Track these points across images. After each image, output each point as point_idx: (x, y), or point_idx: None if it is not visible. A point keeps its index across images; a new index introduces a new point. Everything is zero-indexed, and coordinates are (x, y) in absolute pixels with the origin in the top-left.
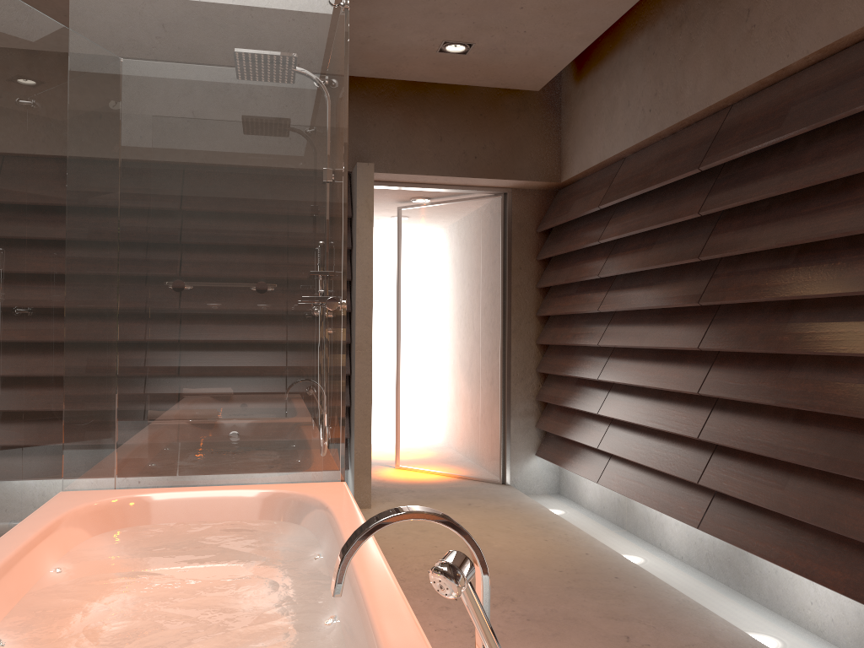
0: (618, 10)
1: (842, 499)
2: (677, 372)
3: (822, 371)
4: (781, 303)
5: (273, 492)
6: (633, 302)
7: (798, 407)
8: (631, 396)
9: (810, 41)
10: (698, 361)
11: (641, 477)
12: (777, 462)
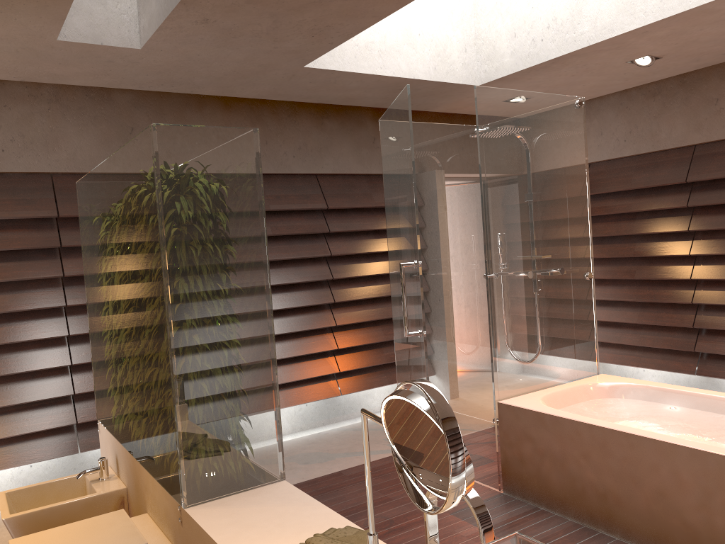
0: (627, 87)
1: None
2: (666, 292)
3: None
4: None
5: (591, 384)
6: (621, 253)
7: None
8: (616, 307)
9: None
10: (681, 285)
11: (631, 353)
12: None
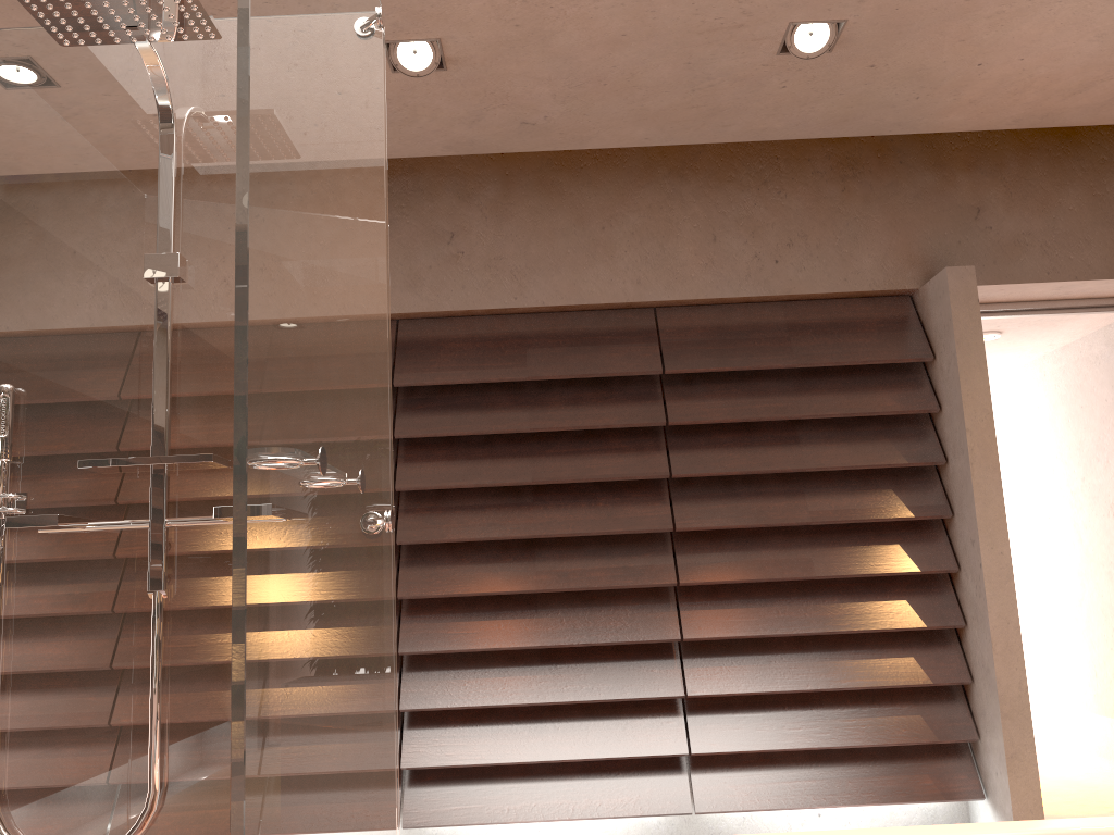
0: None
1: (619, 726)
2: None
3: (581, 607)
4: (509, 541)
5: None
6: None
7: (574, 644)
8: None
9: (546, 295)
10: None
11: None
12: (515, 712)
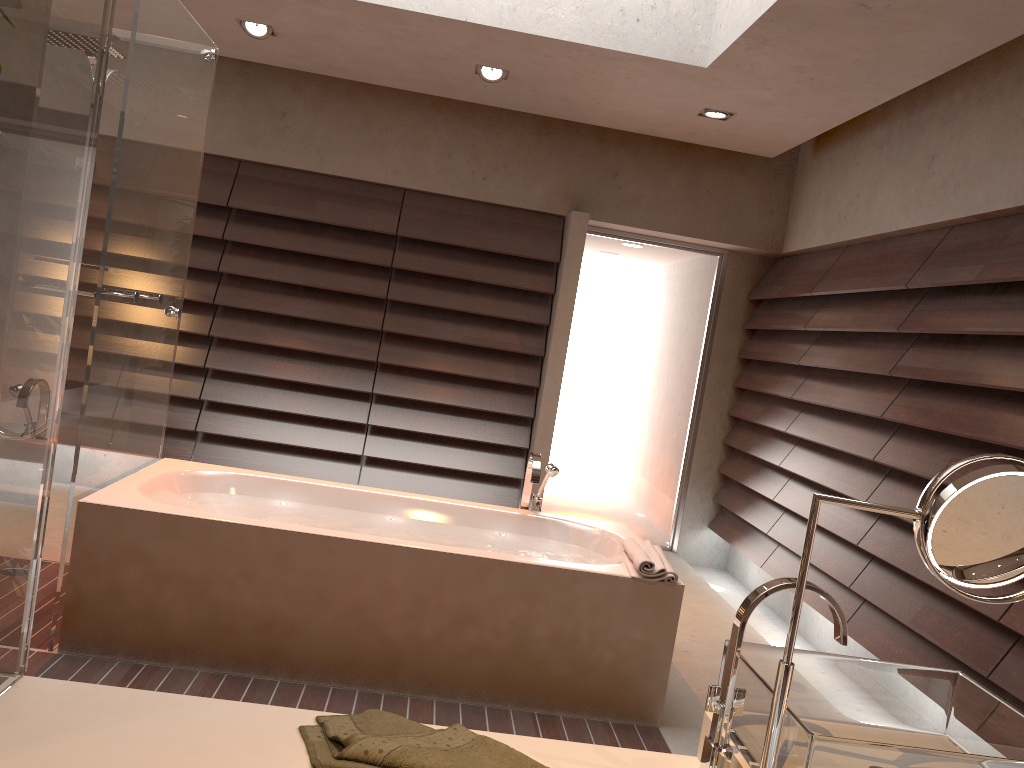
0: None
1: (327, 433)
2: None
3: (319, 362)
4: (285, 315)
5: (173, 472)
6: None
7: (309, 382)
8: None
9: (336, 168)
10: (191, 341)
11: None
12: (269, 413)
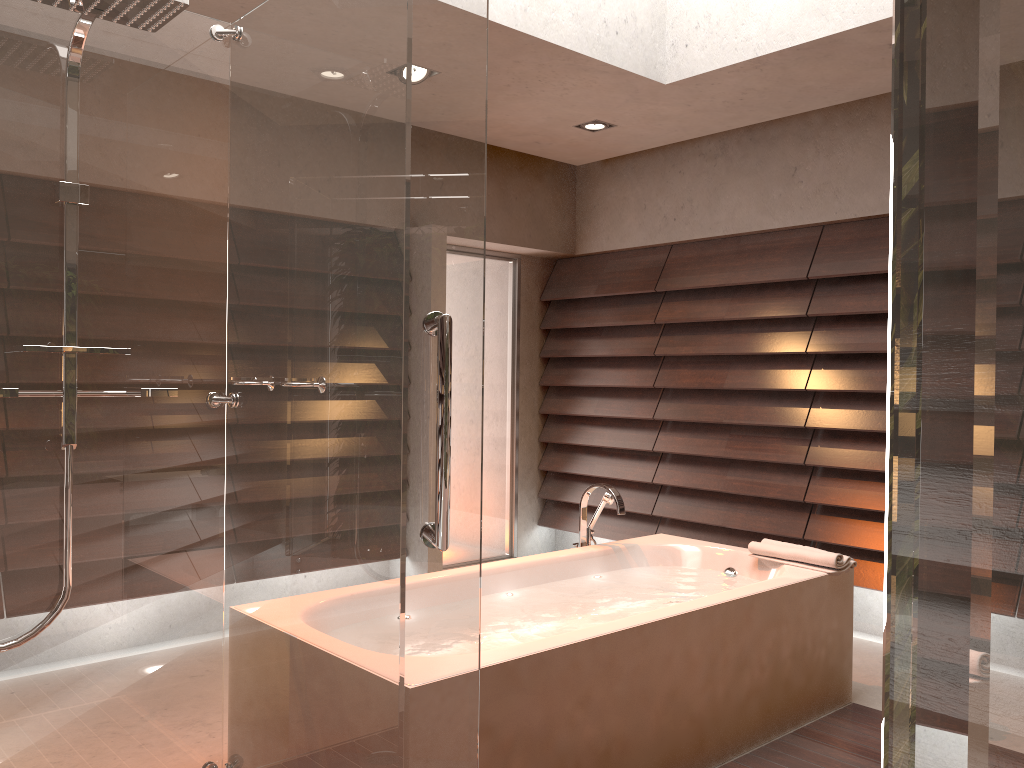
0: None
1: None
2: None
3: None
4: None
5: None
6: None
7: None
8: None
9: None
10: None
11: None
12: None
